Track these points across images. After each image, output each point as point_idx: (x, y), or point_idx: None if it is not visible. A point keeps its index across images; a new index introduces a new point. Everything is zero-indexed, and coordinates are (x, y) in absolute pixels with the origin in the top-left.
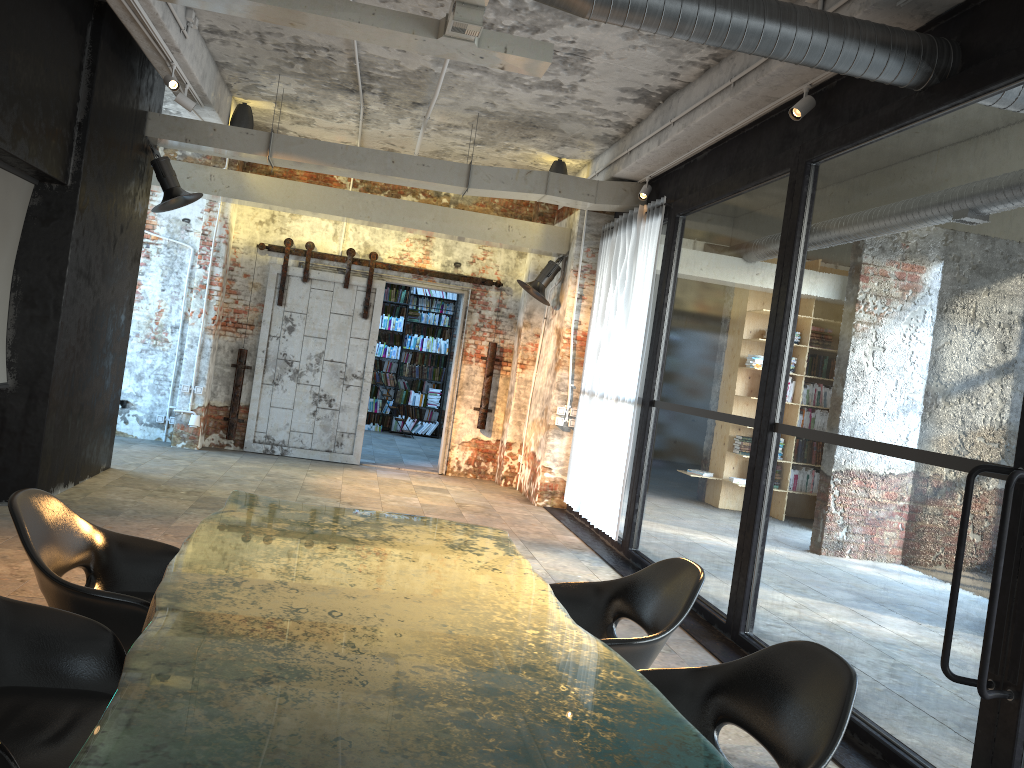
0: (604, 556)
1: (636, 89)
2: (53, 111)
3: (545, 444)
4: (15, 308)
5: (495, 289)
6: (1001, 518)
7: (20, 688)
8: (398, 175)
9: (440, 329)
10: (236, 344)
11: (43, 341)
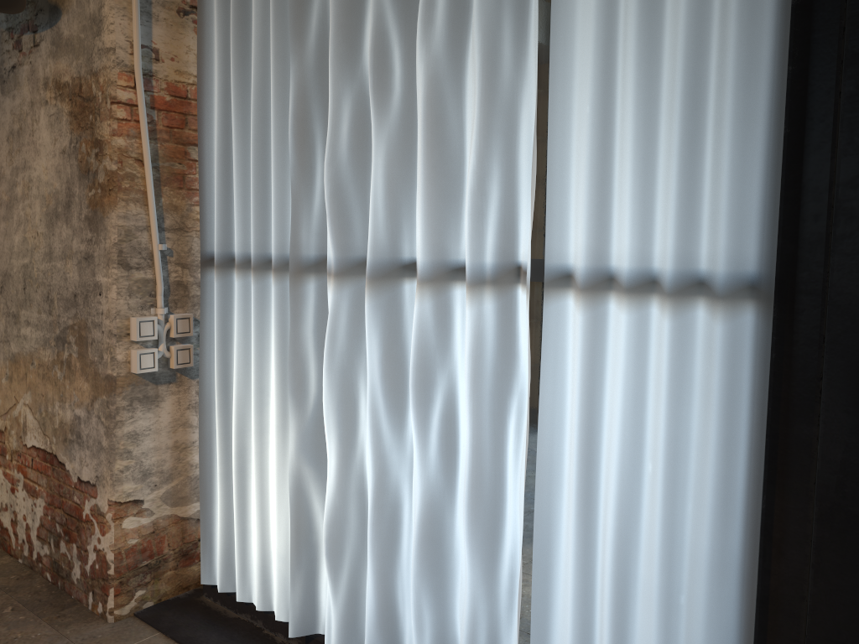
0: None
1: None
2: None
3: (111, 438)
4: None
5: None
6: None
7: None
8: None
9: None
10: None
11: None
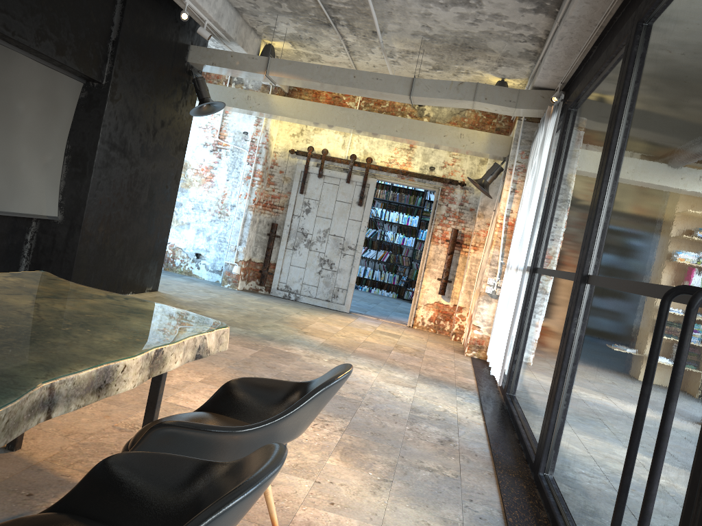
0: (483, 396)
1: None
2: (83, 27)
3: (476, 307)
4: (66, 167)
5: (460, 188)
6: (677, 348)
7: None
8: (357, 87)
9: None
10: (271, 220)
11: (81, 190)
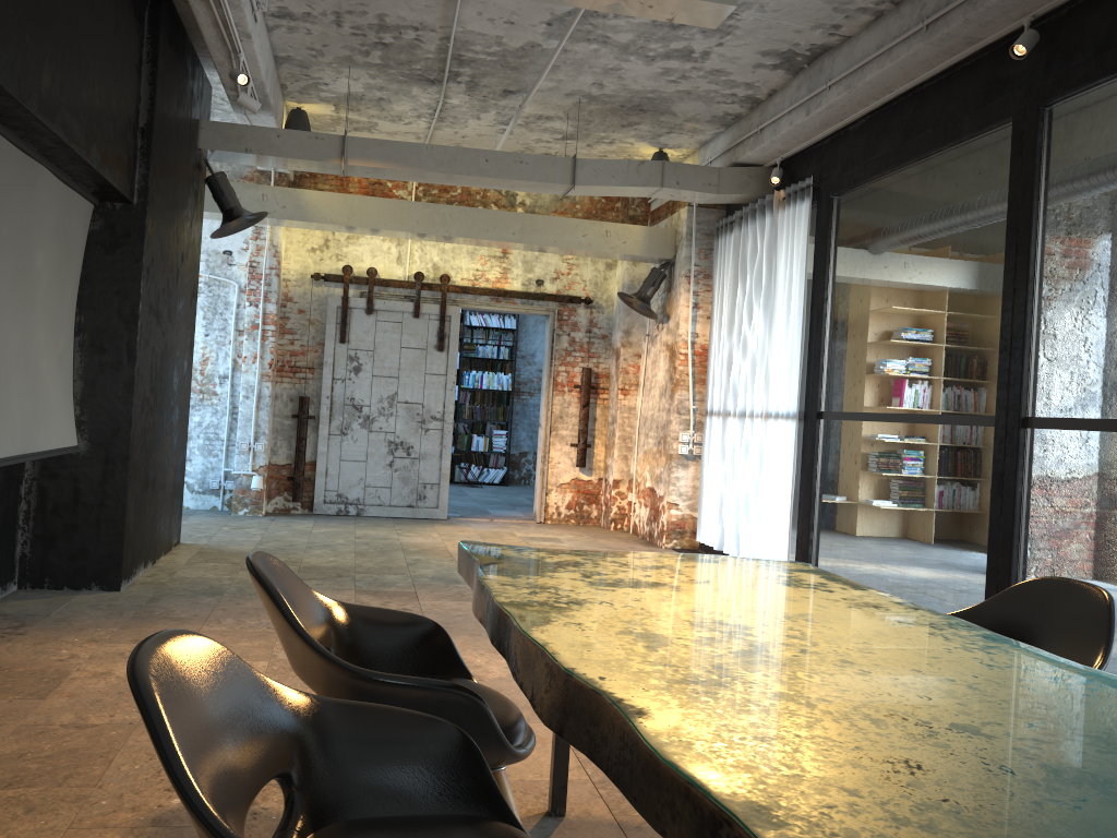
0: None
1: (781, 51)
2: (119, 112)
3: (669, 477)
4: (81, 355)
5: (584, 307)
6: None
7: (373, 821)
8: (493, 176)
9: (500, 363)
10: (295, 391)
11: (117, 392)
